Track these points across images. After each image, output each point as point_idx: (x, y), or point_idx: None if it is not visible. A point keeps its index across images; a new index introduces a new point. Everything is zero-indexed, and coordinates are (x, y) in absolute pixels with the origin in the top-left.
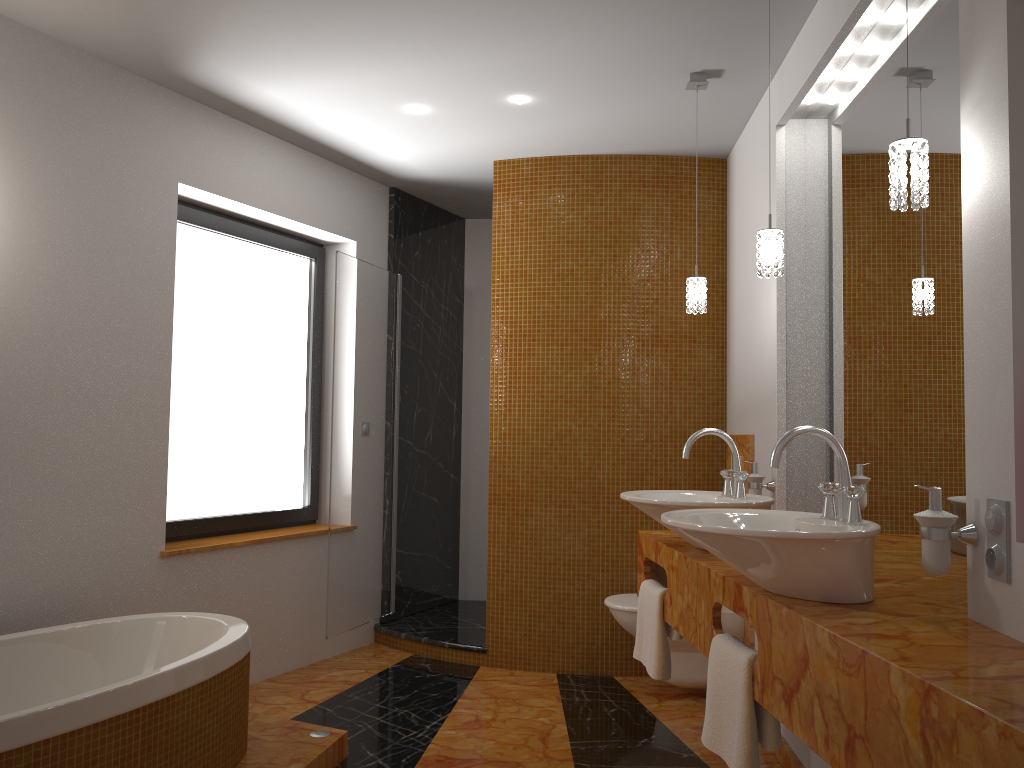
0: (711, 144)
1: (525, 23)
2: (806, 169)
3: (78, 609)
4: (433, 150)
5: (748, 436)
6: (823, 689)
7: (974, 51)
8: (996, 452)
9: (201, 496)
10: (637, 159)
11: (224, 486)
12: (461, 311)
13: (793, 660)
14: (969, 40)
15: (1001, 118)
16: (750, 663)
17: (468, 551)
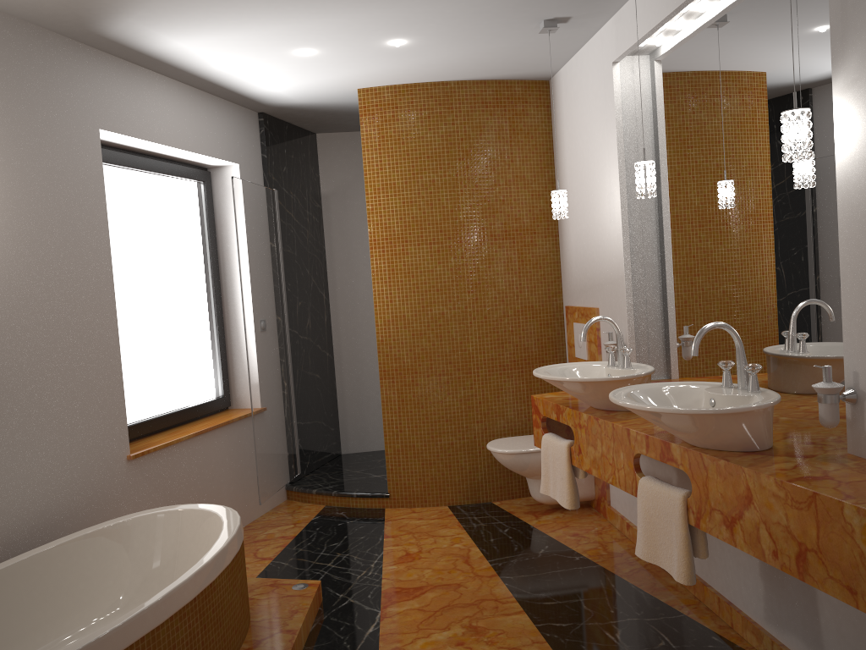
0: (541, 70)
1: None
2: (636, 97)
3: (73, 516)
4: (308, 83)
5: (593, 309)
6: (770, 518)
7: (846, 43)
8: None
9: (142, 401)
10: (479, 84)
11: (159, 390)
12: (321, 214)
13: (734, 497)
14: (841, 33)
15: None
16: (685, 499)
17: (346, 414)
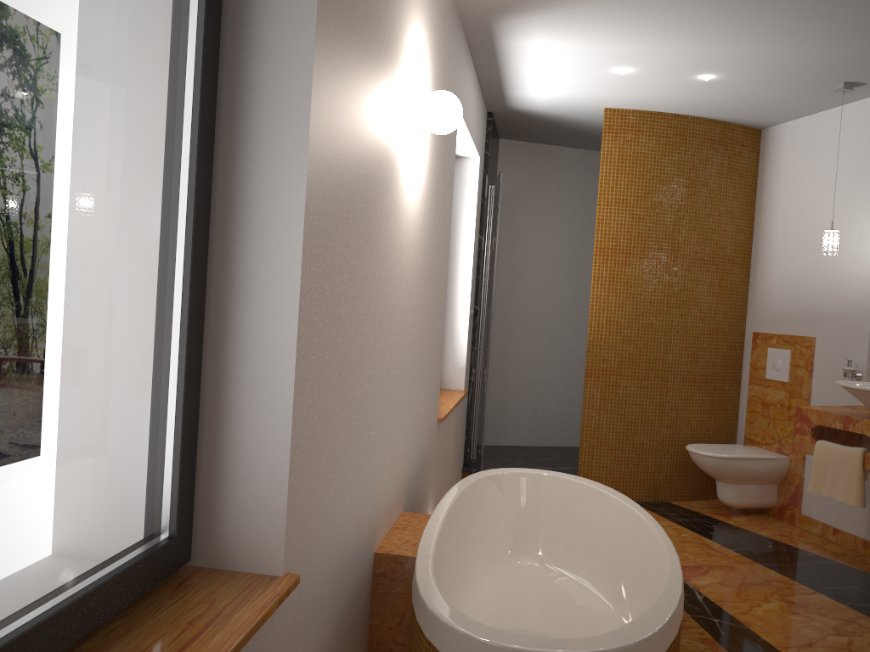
0: (770, 120)
1: (806, 38)
2: None
3: (423, 467)
4: (576, 95)
5: (809, 338)
6: None
7: None
8: None
9: None
10: (710, 122)
11: None
12: None
13: None
14: None
15: None
16: None
17: (487, 407)
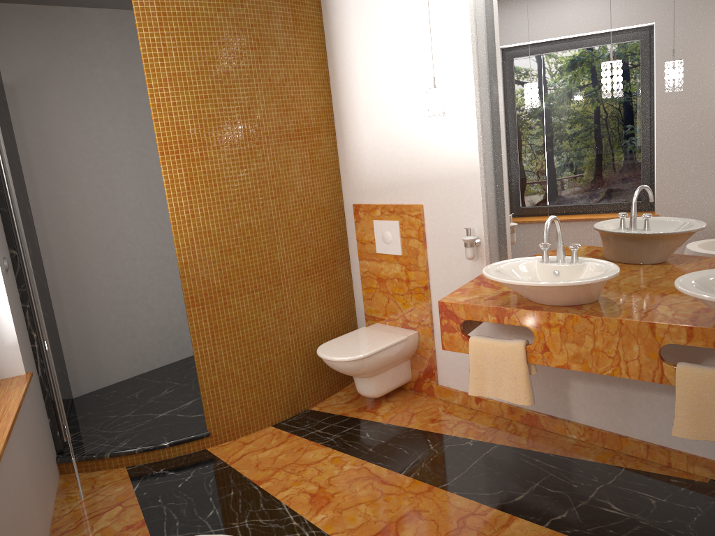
0: None
1: None
2: None
3: None
4: None
5: (417, 206)
6: None
7: None
8: None
9: None
10: None
11: None
12: (8, 111)
13: None
14: None
15: None
16: None
17: (72, 351)
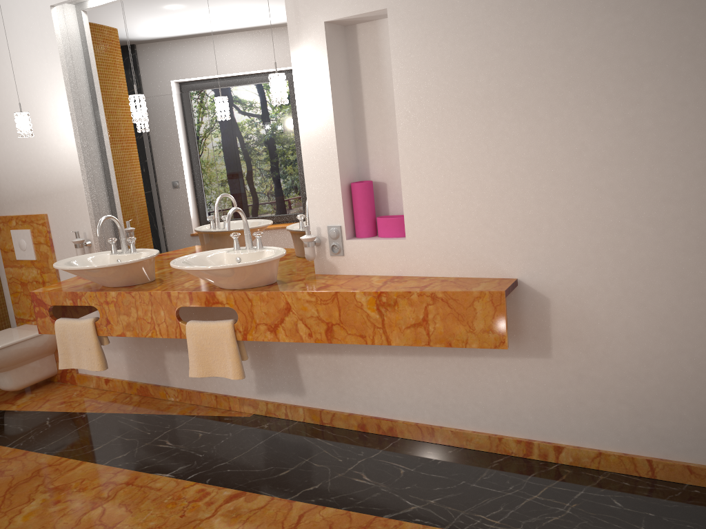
0: None
1: None
2: (70, 38)
3: None
4: None
5: (42, 215)
6: (305, 315)
7: (301, 37)
8: (330, 208)
9: None
10: None
11: None
12: None
13: (276, 311)
14: (296, 31)
15: (324, 73)
16: (233, 325)
17: None
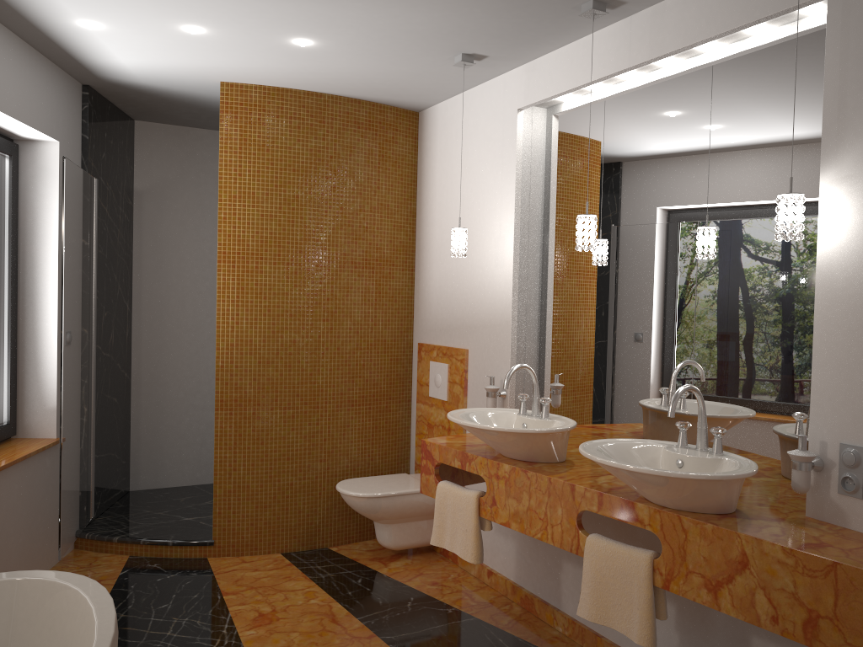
0: (419, 101)
1: None
2: (533, 147)
3: None
4: (169, 63)
5: (462, 350)
6: (771, 584)
7: (842, 141)
8: (851, 414)
9: None
10: (354, 102)
11: None
12: (132, 213)
13: (723, 561)
14: (836, 131)
15: None
16: (652, 560)
17: (139, 444)
